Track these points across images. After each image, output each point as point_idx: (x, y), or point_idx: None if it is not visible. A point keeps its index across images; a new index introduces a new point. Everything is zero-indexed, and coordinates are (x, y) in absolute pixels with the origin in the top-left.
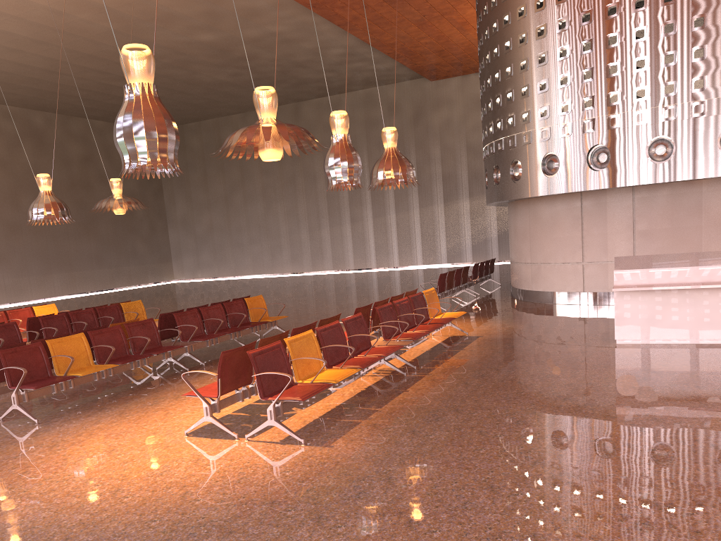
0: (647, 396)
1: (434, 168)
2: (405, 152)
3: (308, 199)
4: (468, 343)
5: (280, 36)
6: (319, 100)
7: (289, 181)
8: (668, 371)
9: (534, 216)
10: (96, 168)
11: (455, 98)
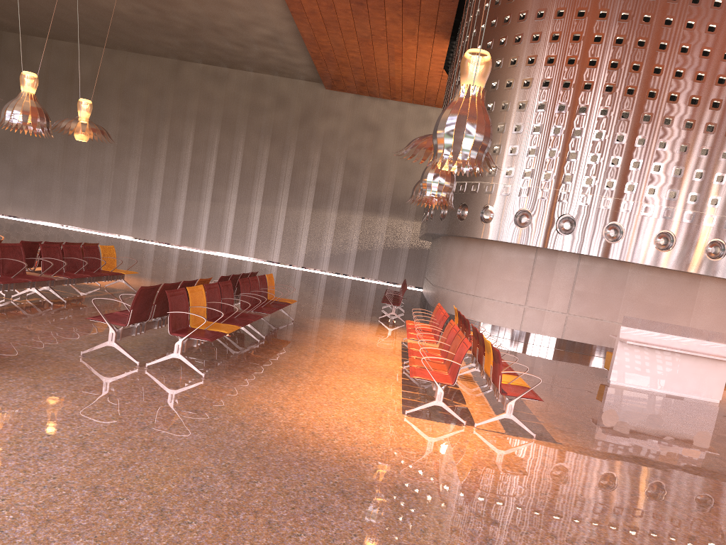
0: (709, 432)
1: (310, 172)
2: (285, 148)
3: (168, 164)
4: None
5: None
6: (204, 66)
7: (149, 139)
8: (688, 414)
9: (488, 256)
10: None
11: (345, 113)
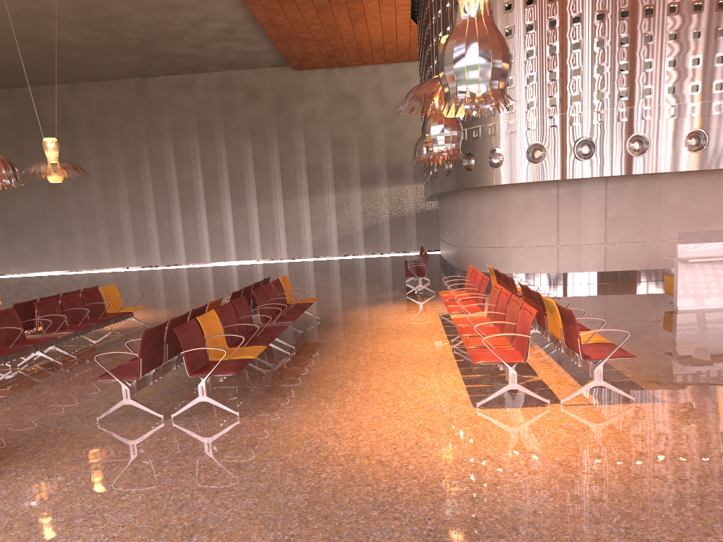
0: None
1: (298, 160)
2: (267, 141)
3: (156, 185)
4: None
5: None
6: (167, 78)
7: (131, 165)
8: None
9: (506, 202)
10: None
11: (319, 90)
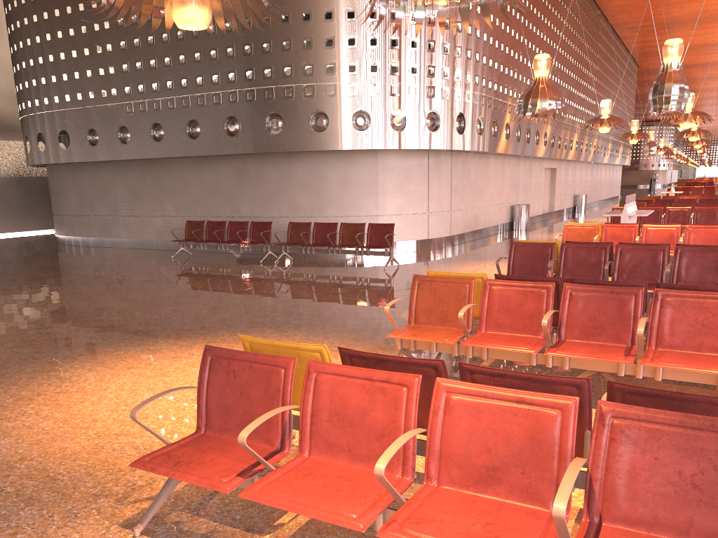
0: None
1: None
2: None
3: None
4: None
5: None
6: None
7: None
8: None
9: (386, 168)
10: None
11: None
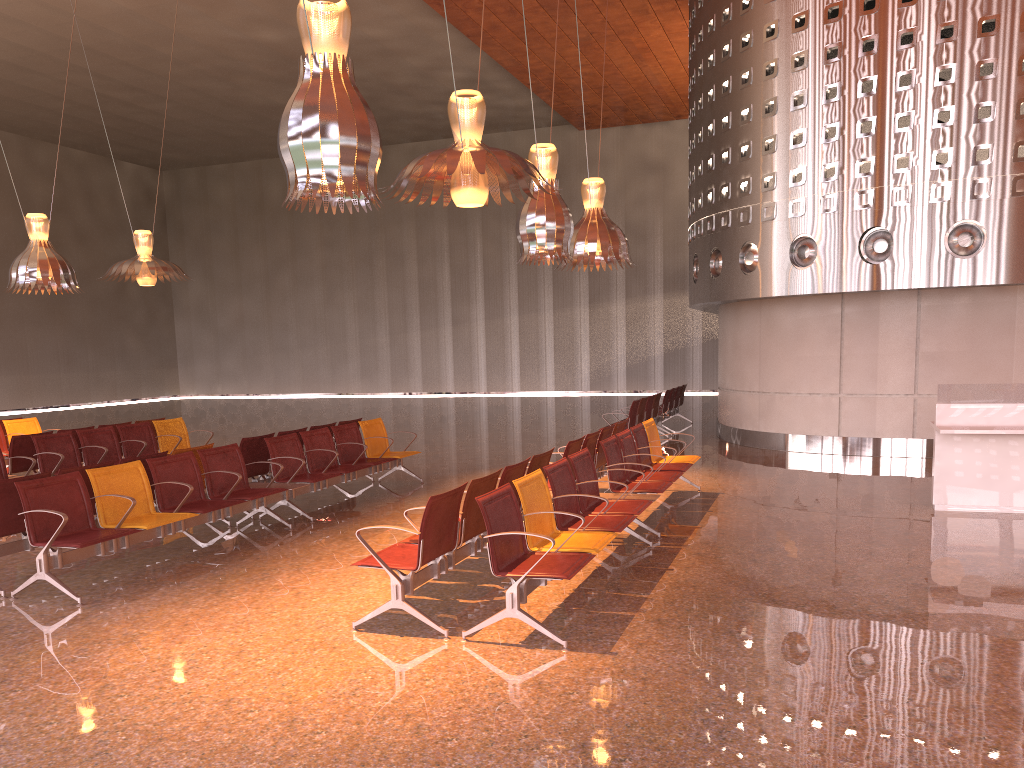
0: None
1: None
2: None
3: (391, 286)
4: (710, 502)
5: (378, 44)
6: (414, 145)
7: (363, 259)
8: None
9: (769, 325)
10: (71, 221)
11: (612, 157)
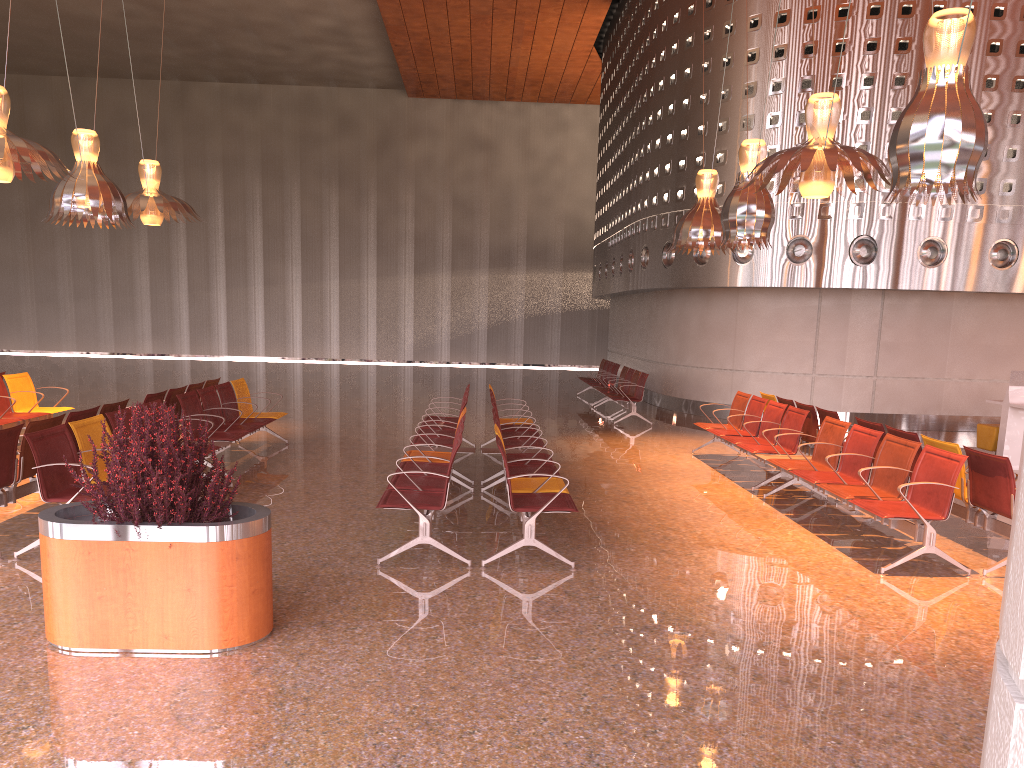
0: None
1: (403, 223)
2: (362, 192)
3: (192, 238)
4: None
5: None
6: (222, 86)
7: None
8: None
9: (747, 311)
10: None
11: (441, 128)
